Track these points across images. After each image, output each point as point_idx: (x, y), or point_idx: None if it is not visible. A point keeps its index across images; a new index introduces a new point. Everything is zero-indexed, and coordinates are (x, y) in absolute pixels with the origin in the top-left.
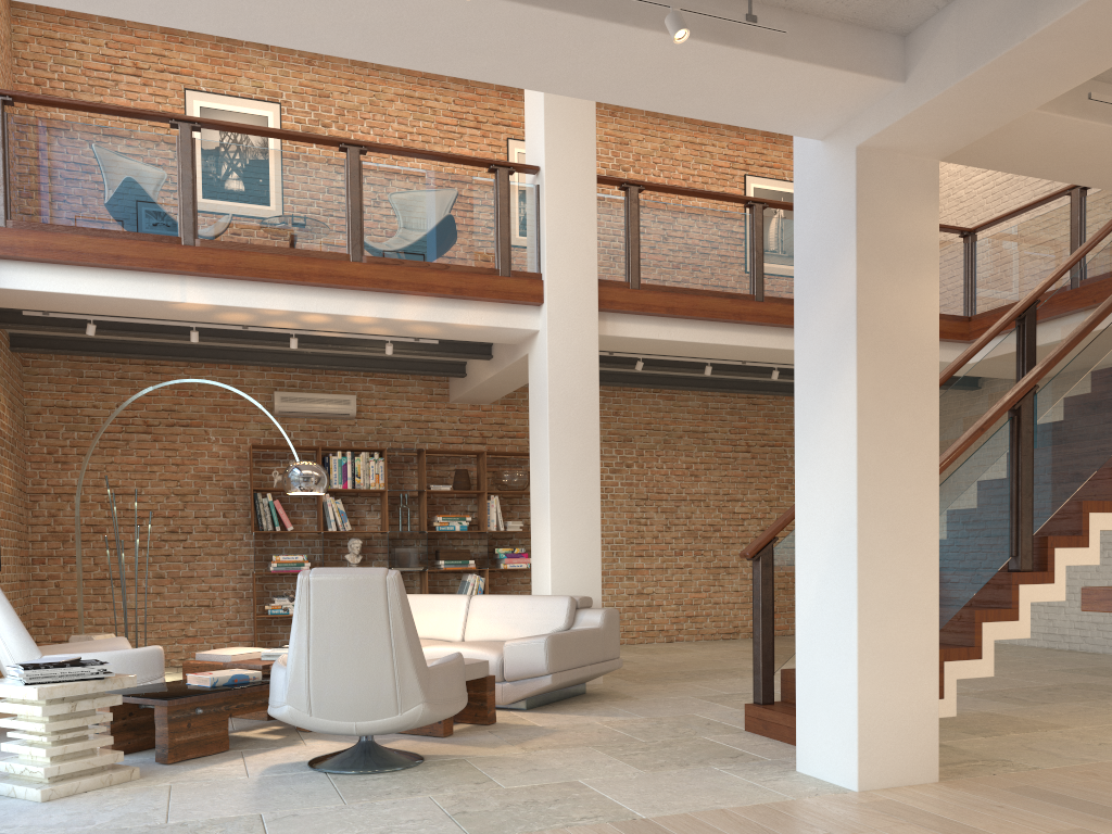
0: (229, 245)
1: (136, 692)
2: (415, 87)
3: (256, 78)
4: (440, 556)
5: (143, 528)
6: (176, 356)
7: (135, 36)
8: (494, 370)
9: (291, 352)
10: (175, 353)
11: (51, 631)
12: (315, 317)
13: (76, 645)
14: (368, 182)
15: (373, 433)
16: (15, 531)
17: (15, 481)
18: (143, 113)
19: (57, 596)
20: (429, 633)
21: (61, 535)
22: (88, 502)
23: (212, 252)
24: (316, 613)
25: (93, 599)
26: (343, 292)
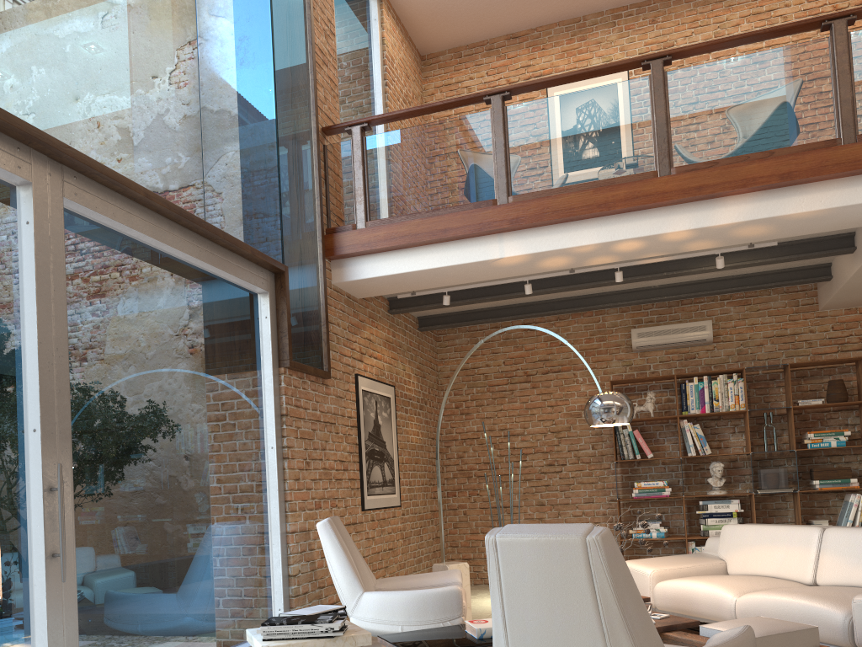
0: (538, 195)
1: (408, 639)
2: (761, 2)
3: (605, 54)
4: (813, 476)
5: (527, 463)
6: (538, 312)
7: (507, 58)
8: (858, 263)
9: (639, 289)
10: (538, 310)
11: (461, 550)
12: (628, 244)
13: (416, 577)
14: (674, 91)
15: (733, 355)
16: (425, 472)
17: (425, 432)
18: (462, 99)
19: (464, 522)
20: (773, 571)
21: (466, 473)
22: (484, 444)
23: (522, 205)
24: (507, 582)
25: (491, 525)
26: (653, 211)
